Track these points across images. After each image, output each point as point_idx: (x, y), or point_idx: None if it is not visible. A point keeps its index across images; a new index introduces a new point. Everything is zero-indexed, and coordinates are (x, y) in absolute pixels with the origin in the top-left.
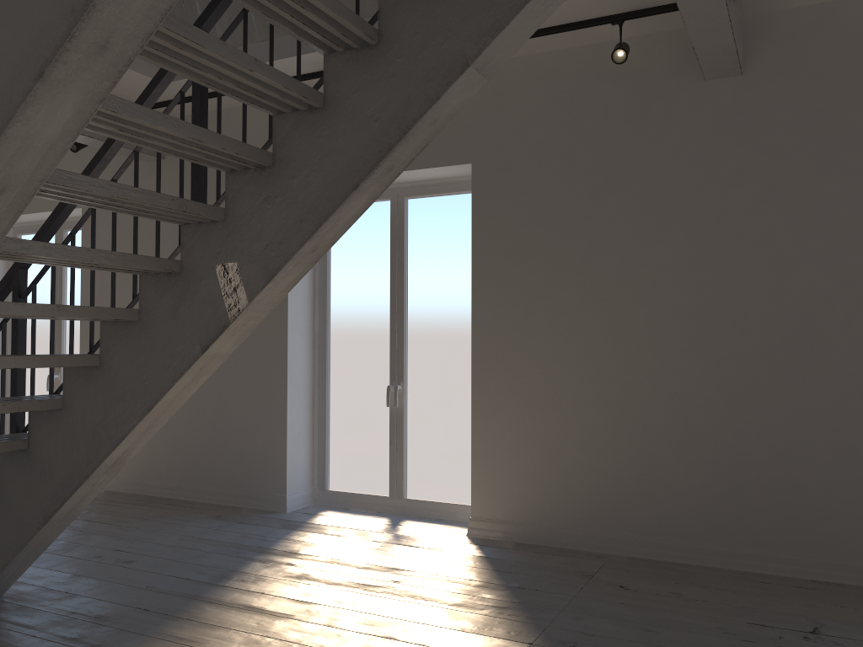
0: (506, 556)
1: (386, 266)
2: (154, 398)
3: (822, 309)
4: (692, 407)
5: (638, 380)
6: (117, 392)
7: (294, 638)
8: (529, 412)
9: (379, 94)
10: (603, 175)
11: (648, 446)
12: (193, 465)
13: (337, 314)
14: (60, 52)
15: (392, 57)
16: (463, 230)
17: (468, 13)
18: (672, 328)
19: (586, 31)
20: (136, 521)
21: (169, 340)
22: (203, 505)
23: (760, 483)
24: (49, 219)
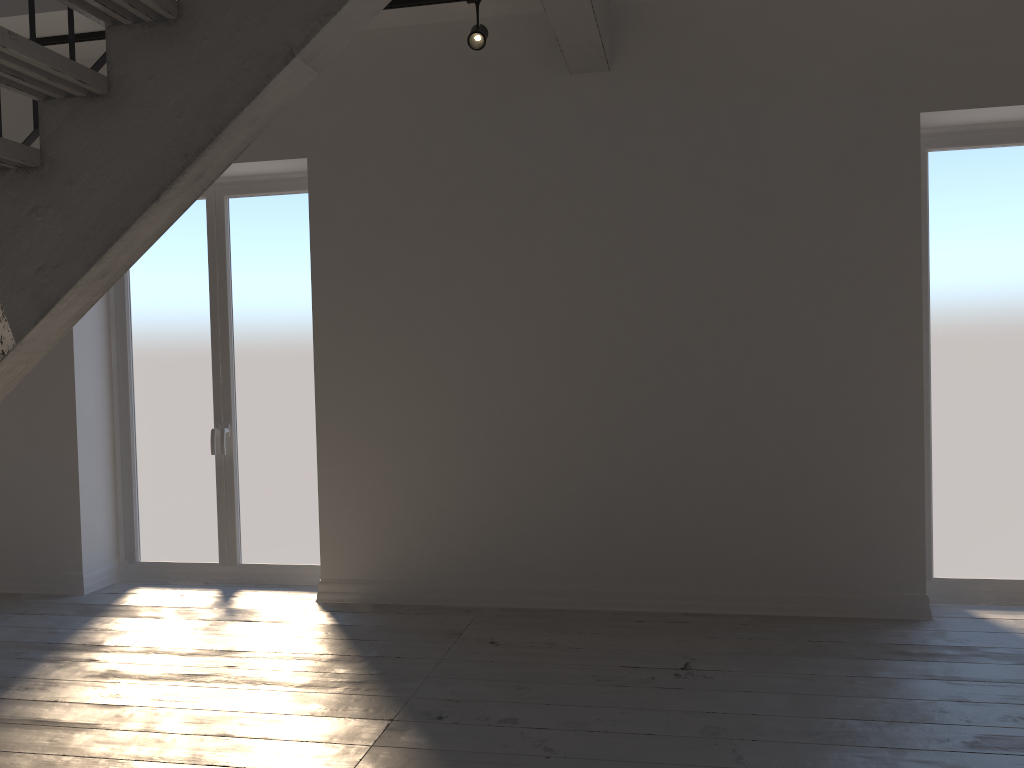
0: (364, 621)
1: (204, 282)
2: None
3: (692, 329)
4: (564, 439)
5: (506, 411)
6: None
7: (101, 752)
8: (386, 453)
9: (182, 83)
10: (462, 178)
11: (519, 485)
12: None
13: (141, 342)
14: None
15: (197, 38)
16: (301, 238)
17: None
18: (541, 353)
19: (438, 7)
20: None
21: None
22: None
23: (634, 516)
24: None
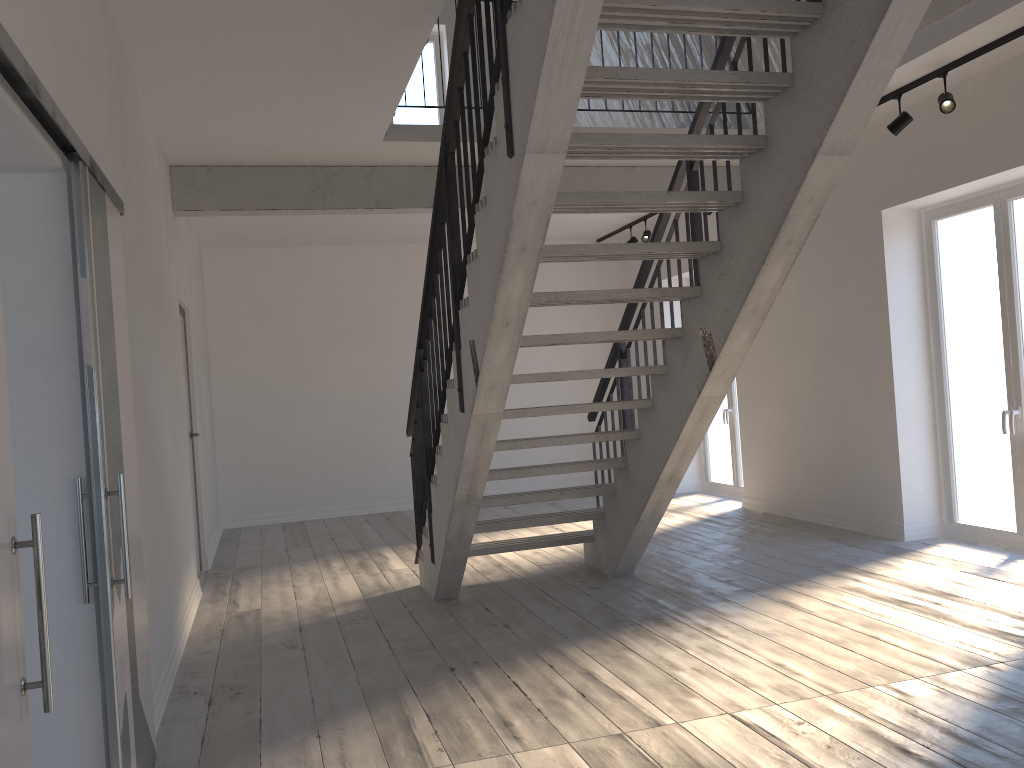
0: None
1: (994, 279)
2: (678, 430)
3: None
4: None
5: None
6: (661, 426)
7: (797, 624)
8: None
9: (769, 187)
10: None
11: None
12: (825, 491)
13: (950, 336)
14: (504, 258)
15: (774, 156)
16: None
17: (811, 112)
18: None
19: None
20: (763, 537)
21: (682, 387)
22: (833, 529)
23: None
24: None
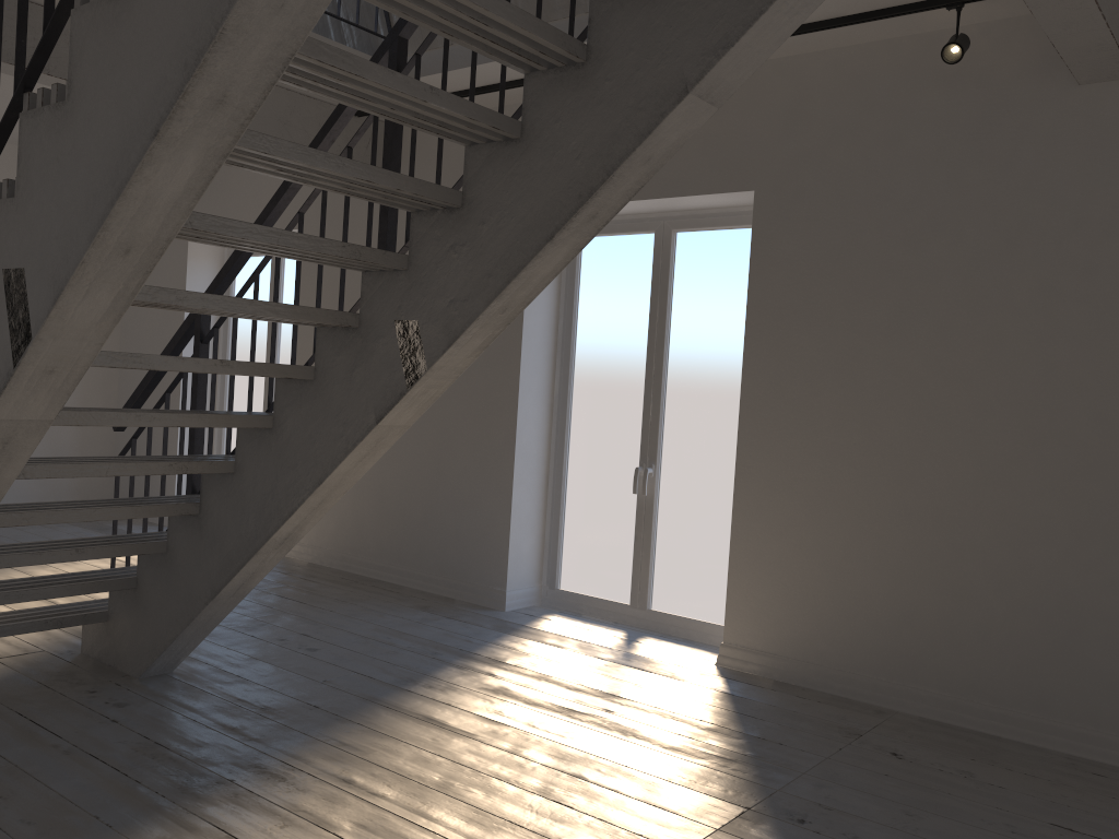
0: (757, 696)
1: (644, 317)
2: (325, 471)
3: None
4: (1022, 531)
5: (951, 488)
6: (289, 459)
7: (469, 761)
8: (805, 517)
9: (583, 125)
10: (925, 212)
11: (958, 577)
12: (404, 543)
13: (582, 374)
14: (174, 110)
15: (600, 79)
16: (743, 275)
17: (691, 25)
18: (1003, 424)
19: (914, 17)
20: (333, 603)
21: (344, 405)
22: (412, 591)
23: (1109, 641)
24: (233, 255)
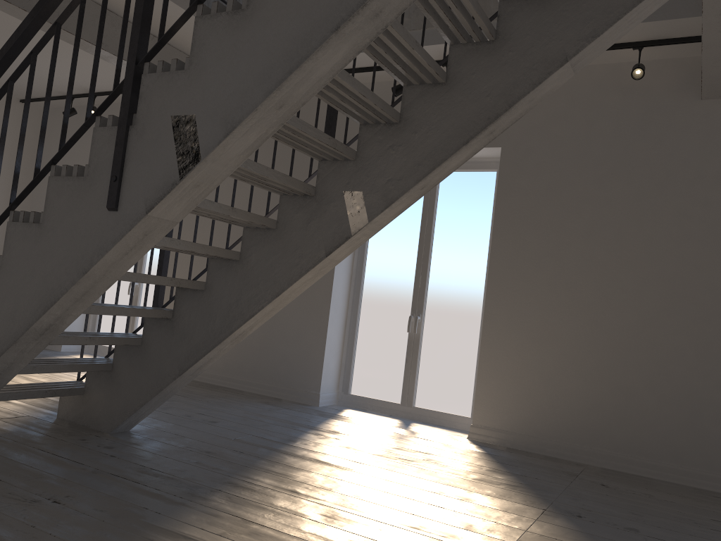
0: (504, 455)
1: (417, 222)
2: (282, 287)
3: None
4: (666, 353)
5: (623, 328)
6: (252, 280)
7: (362, 483)
8: (529, 345)
9: (492, 77)
10: (609, 166)
11: (626, 382)
12: (245, 362)
13: (373, 256)
14: (354, 14)
15: (505, 51)
16: (484, 199)
17: (570, 23)
18: (655, 290)
19: (609, 53)
20: (205, 398)
21: (300, 245)
22: (251, 393)
23: (718, 419)
24: None
